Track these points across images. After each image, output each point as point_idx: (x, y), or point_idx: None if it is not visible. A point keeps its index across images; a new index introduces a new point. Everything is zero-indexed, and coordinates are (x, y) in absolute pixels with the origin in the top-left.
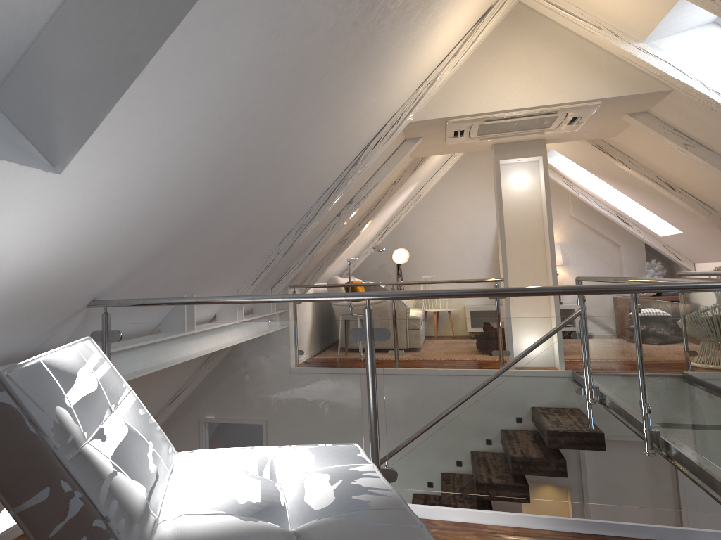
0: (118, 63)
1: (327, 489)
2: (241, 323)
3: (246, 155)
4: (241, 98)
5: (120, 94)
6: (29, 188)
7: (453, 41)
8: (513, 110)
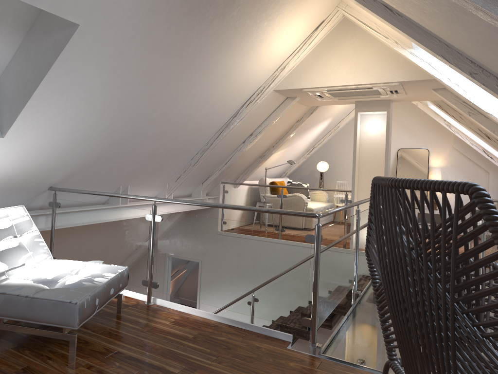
0: (24, 92)
1: (79, 279)
2: (105, 205)
3: (127, 120)
4: (105, 97)
5: (23, 106)
6: None
7: (294, 44)
8: (341, 85)
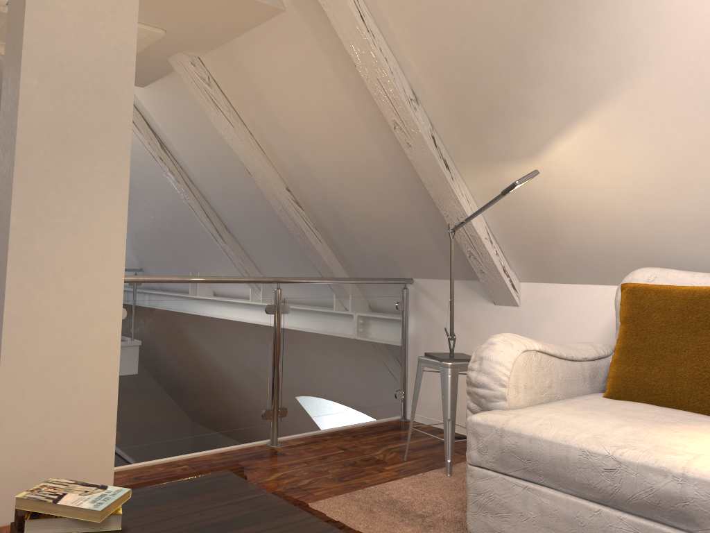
0: None
1: None
2: None
3: None
4: None
5: None
6: None
7: None
8: None
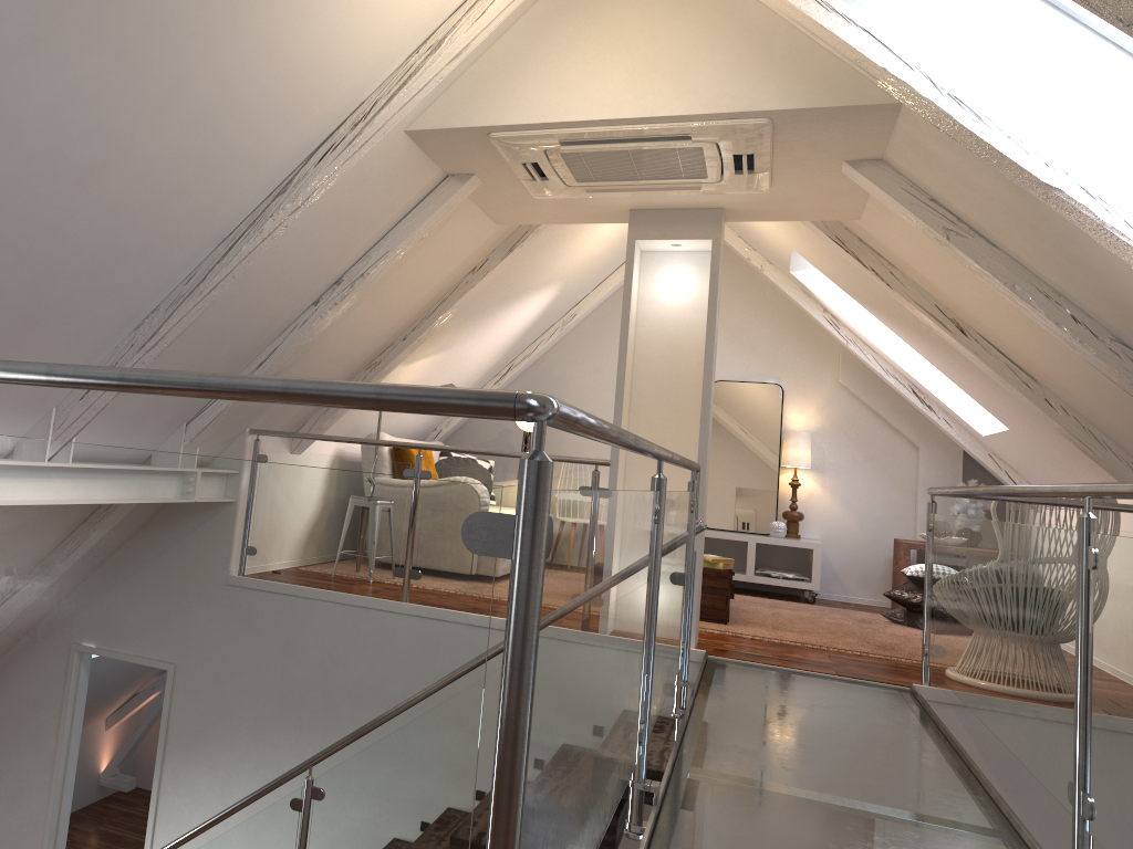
0: None
1: None
2: None
3: None
4: None
5: None
6: None
7: None
8: (603, 121)
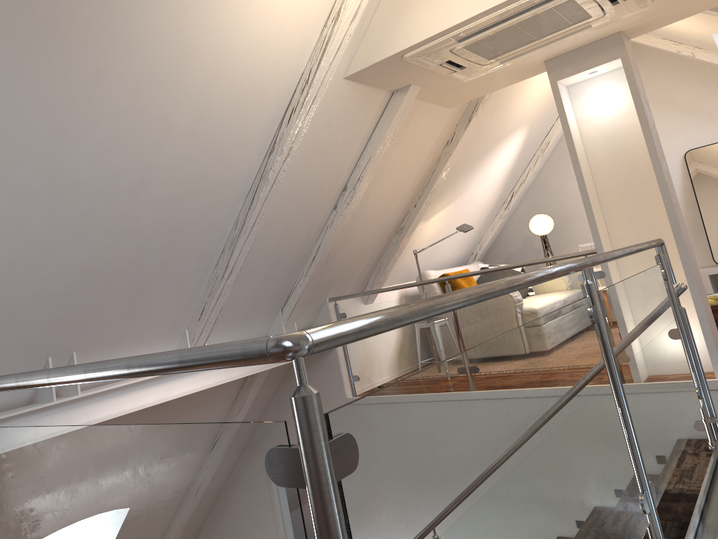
0: None
1: None
2: None
3: None
4: None
5: None
6: None
7: None
8: (480, 14)
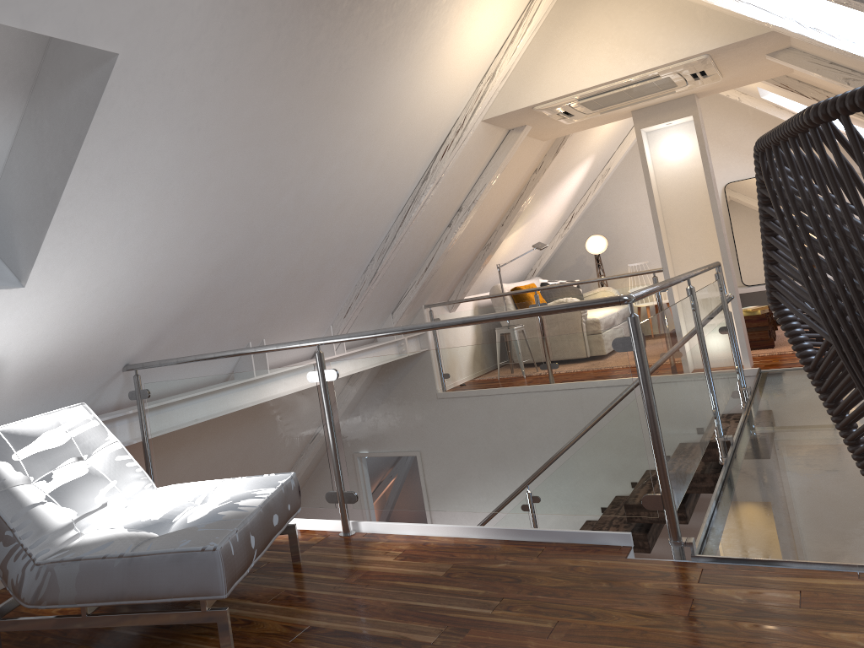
0: (45, 198)
1: (210, 508)
2: (231, 375)
3: (237, 218)
4: (191, 182)
5: (49, 222)
6: (1, 303)
7: (502, 29)
8: (602, 84)
